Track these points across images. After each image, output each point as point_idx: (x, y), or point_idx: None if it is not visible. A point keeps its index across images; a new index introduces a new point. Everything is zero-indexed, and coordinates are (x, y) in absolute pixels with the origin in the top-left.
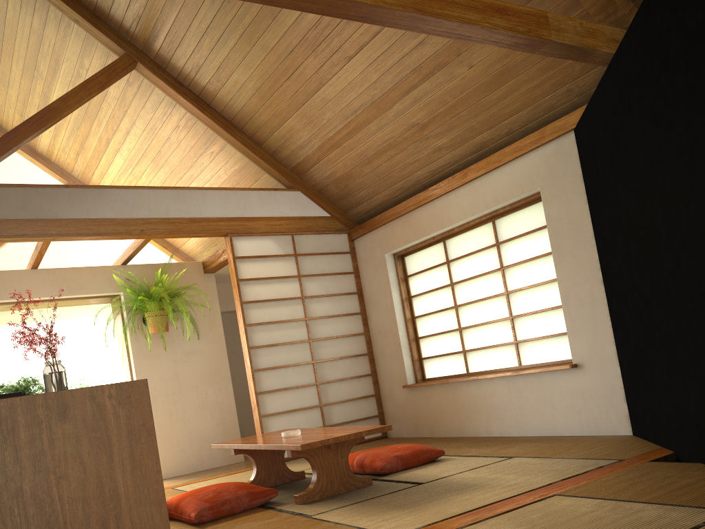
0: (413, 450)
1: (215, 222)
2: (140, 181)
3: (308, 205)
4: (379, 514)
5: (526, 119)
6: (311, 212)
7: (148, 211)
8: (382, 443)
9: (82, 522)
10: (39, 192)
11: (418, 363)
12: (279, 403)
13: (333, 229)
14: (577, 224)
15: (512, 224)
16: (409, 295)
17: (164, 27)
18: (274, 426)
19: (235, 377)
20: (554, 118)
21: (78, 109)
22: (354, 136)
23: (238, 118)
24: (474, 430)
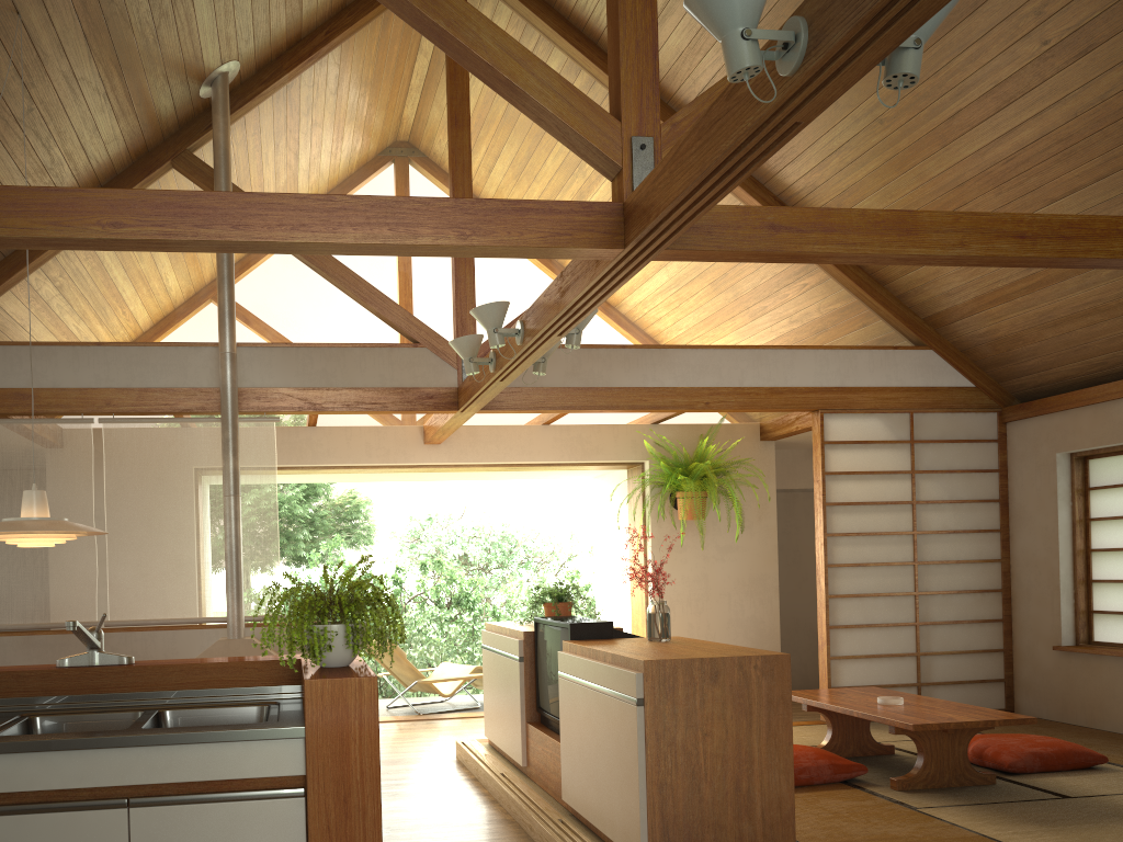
0: (1059, 748)
1: (803, 394)
2: (711, 336)
3: (942, 370)
4: (1008, 824)
5: None
6: (945, 380)
7: (717, 378)
8: None
9: (719, 776)
10: (591, 354)
11: (1084, 617)
12: (858, 644)
13: (976, 406)
14: None
15: None
16: (1087, 516)
17: None
18: (846, 673)
19: (779, 584)
20: None
21: None
22: (1038, 291)
23: None
24: None
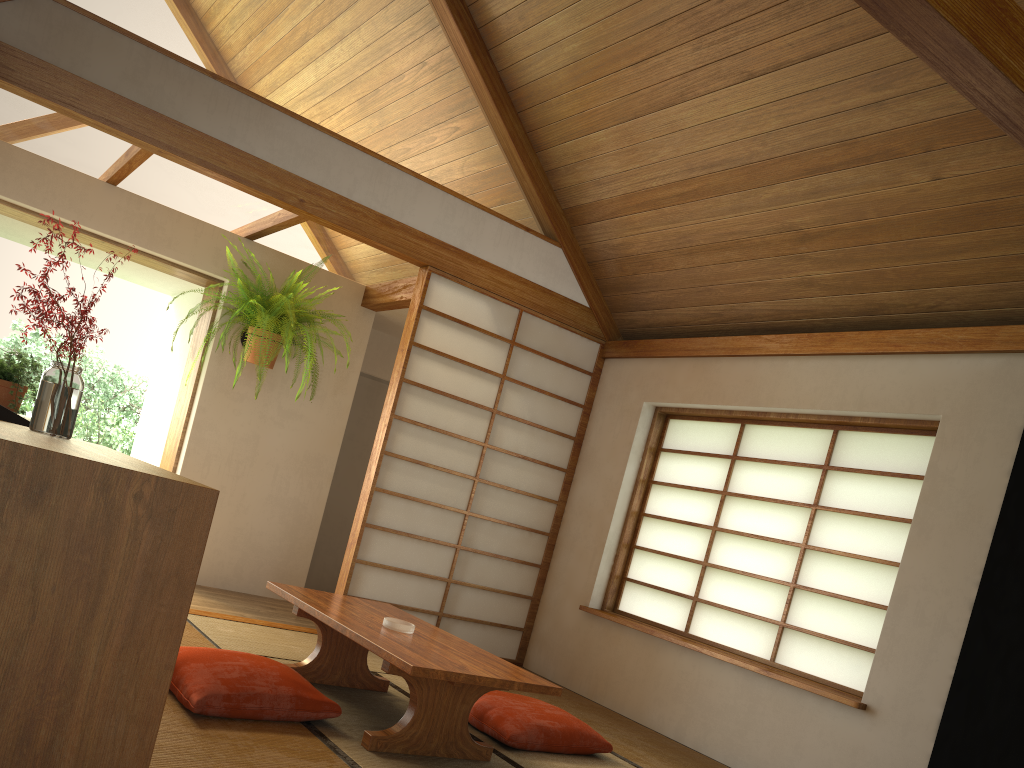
0: (568, 726)
1: (416, 239)
2: (332, 122)
3: (564, 276)
4: None
5: (973, 300)
6: (564, 288)
7: (323, 175)
8: None
9: None
10: (168, 66)
11: (617, 582)
12: (391, 553)
13: (583, 329)
14: (976, 500)
15: (864, 449)
16: (651, 478)
17: None
18: (368, 583)
19: (338, 476)
20: (1019, 319)
21: None
22: (689, 203)
23: (523, 92)
24: (658, 721)
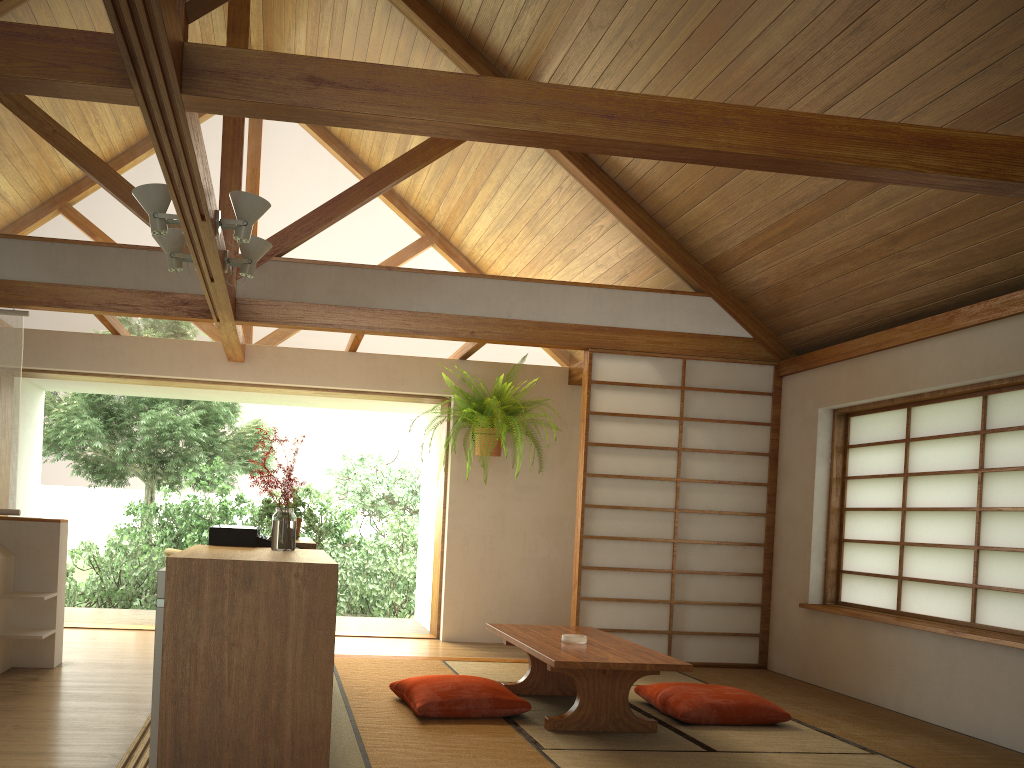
0: (742, 702)
1: (572, 331)
2: (485, 266)
3: (720, 319)
4: None
5: None
6: (722, 329)
7: (485, 308)
8: (746, 676)
9: (245, 691)
10: (356, 273)
11: (833, 576)
12: (610, 587)
13: (752, 357)
14: None
15: (1011, 408)
16: (845, 474)
17: (549, 66)
18: (596, 615)
19: None
20: None
21: (424, 169)
22: (793, 235)
23: (636, 188)
24: (880, 697)
